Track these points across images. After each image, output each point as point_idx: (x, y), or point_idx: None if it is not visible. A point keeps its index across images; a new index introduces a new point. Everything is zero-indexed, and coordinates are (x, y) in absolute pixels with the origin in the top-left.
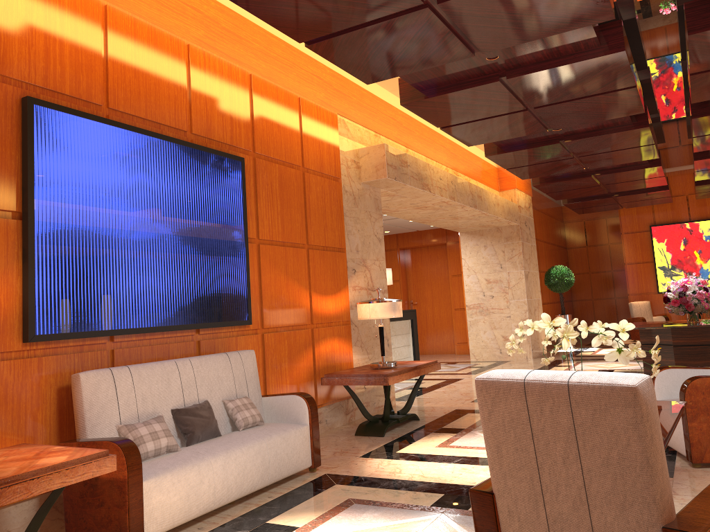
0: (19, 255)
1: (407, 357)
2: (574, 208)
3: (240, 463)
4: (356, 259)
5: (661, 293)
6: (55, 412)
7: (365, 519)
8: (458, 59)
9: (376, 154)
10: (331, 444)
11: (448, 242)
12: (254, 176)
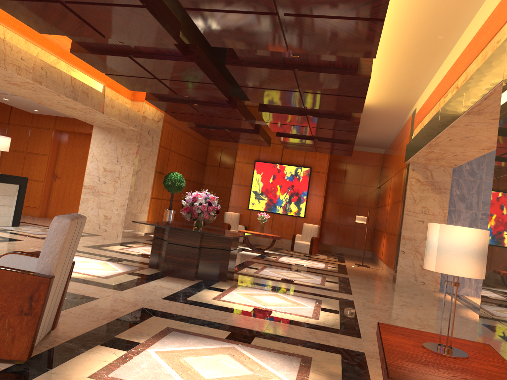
0: None
1: (5, 216)
2: (200, 133)
3: None
4: None
5: (250, 210)
6: None
7: None
8: None
9: None
10: None
11: None
12: None
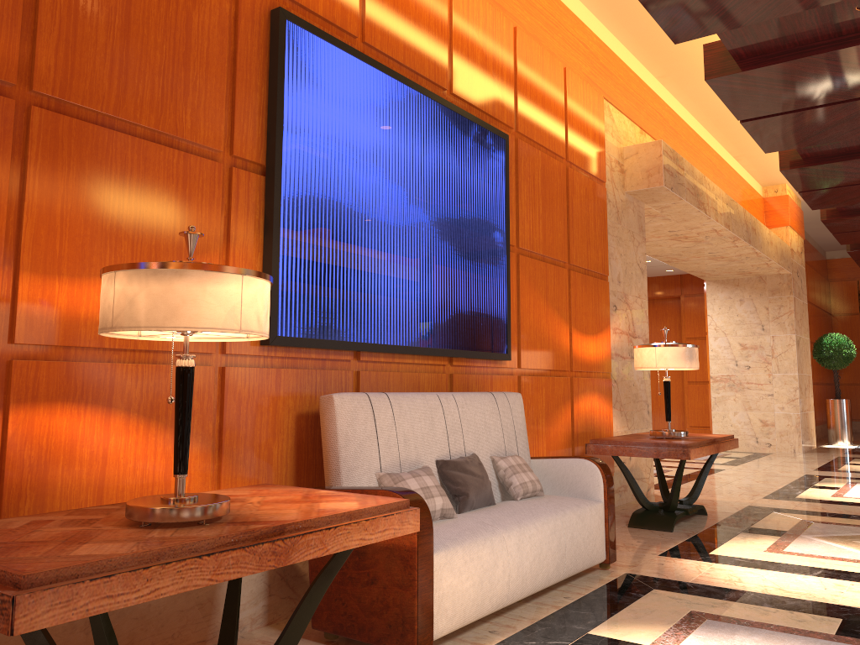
0: (260, 224)
1: None
2: (858, 259)
3: (536, 545)
4: (617, 292)
5: None
6: (293, 448)
7: (744, 644)
8: (823, 4)
9: (648, 155)
10: None
11: (684, 295)
12: (515, 163)
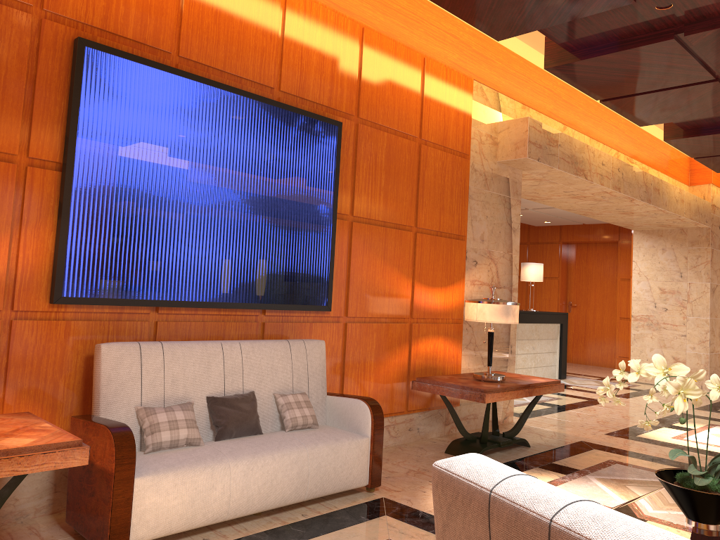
0: (54, 209)
1: (550, 366)
2: None
3: (269, 472)
4: (479, 249)
5: None
6: (81, 381)
7: None
8: (613, 7)
9: (517, 129)
10: (412, 459)
11: (621, 241)
12: (355, 144)
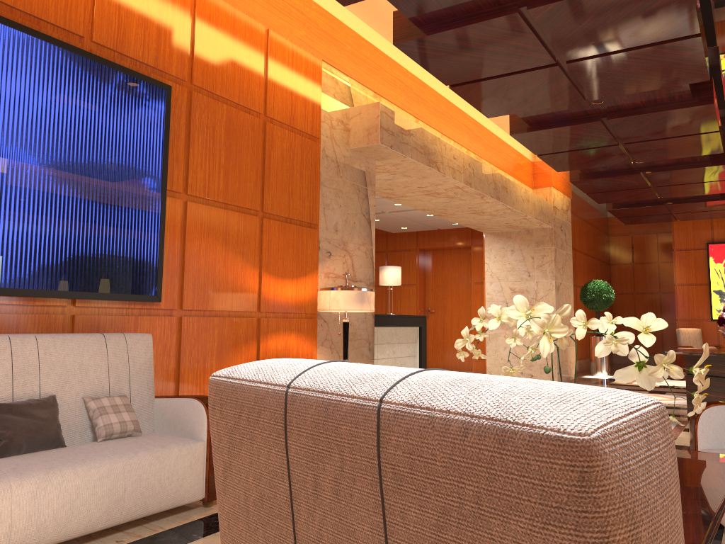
0: None
1: None
2: (620, 217)
3: (69, 491)
4: (333, 240)
5: (715, 321)
6: None
7: None
8: None
9: (369, 115)
10: None
11: (474, 245)
12: (189, 114)
